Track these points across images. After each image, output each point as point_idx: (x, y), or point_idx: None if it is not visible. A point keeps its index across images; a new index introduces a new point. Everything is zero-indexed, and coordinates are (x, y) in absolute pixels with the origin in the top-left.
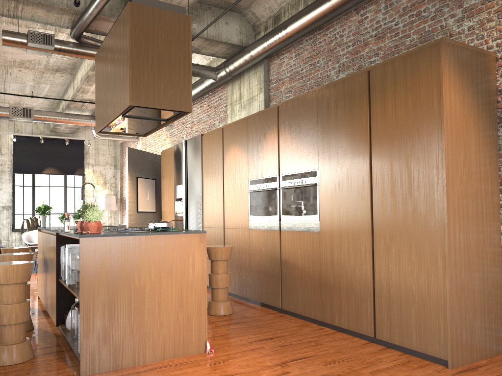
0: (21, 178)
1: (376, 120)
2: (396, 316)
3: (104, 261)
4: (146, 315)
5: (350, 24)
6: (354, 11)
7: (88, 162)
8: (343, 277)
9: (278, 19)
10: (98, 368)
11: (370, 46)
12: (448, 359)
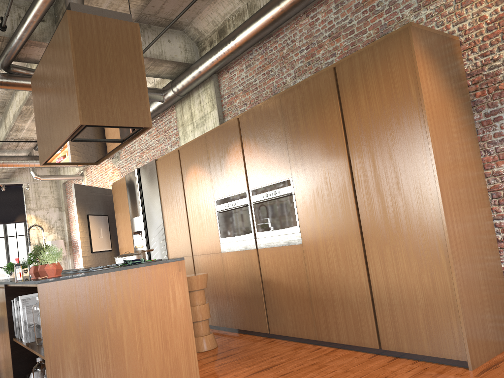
0: None
1: (349, 117)
2: (401, 322)
3: (70, 308)
4: (127, 364)
5: (301, 28)
6: (304, 14)
7: (29, 207)
8: (335, 289)
9: (223, 32)
10: None
11: (326, 47)
12: (468, 360)
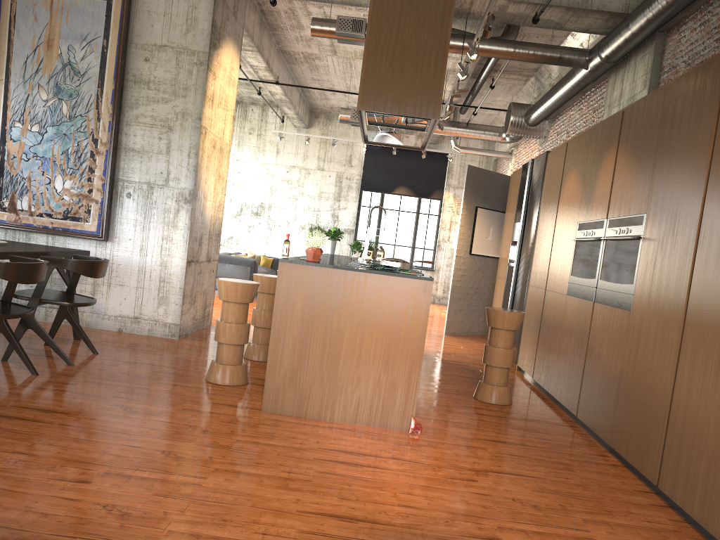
0: (368, 197)
1: None
2: (684, 460)
3: (301, 293)
4: (341, 365)
5: None
6: None
7: (450, 183)
8: (641, 386)
9: None
10: (280, 409)
11: None
12: None
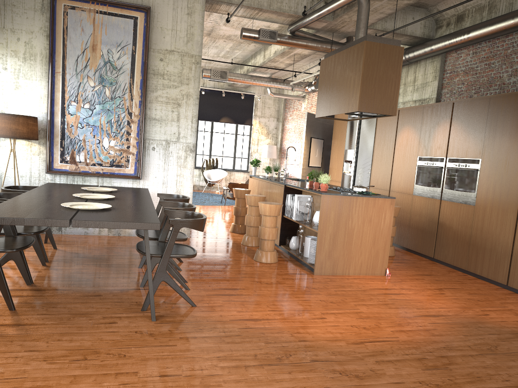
0: (203, 124)
1: None
2: None
3: (333, 210)
4: (353, 246)
5: None
6: None
7: (256, 114)
8: (489, 241)
9: (461, 18)
10: (323, 272)
11: None
12: None
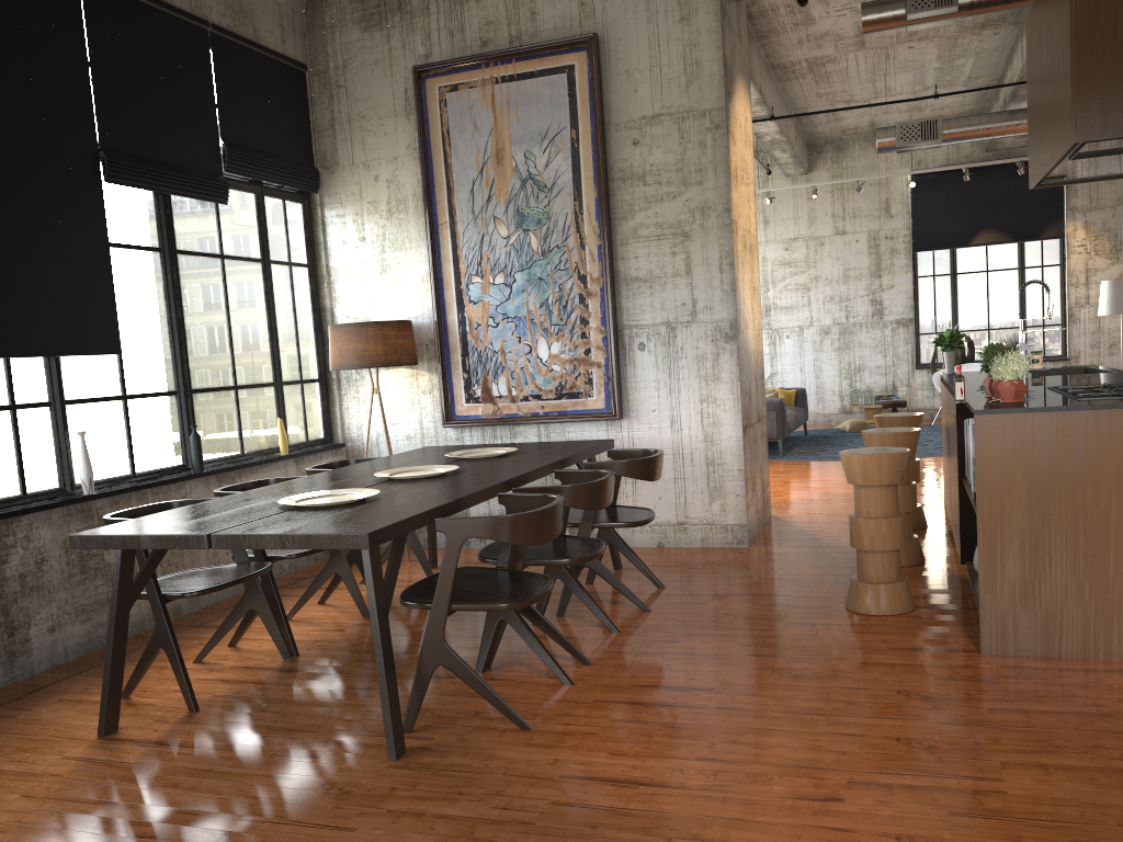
0: (928, 260)
1: None
2: None
3: (1021, 459)
4: (1112, 566)
5: None
6: None
7: (1073, 205)
8: None
9: None
10: (1013, 648)
11: None
12: None
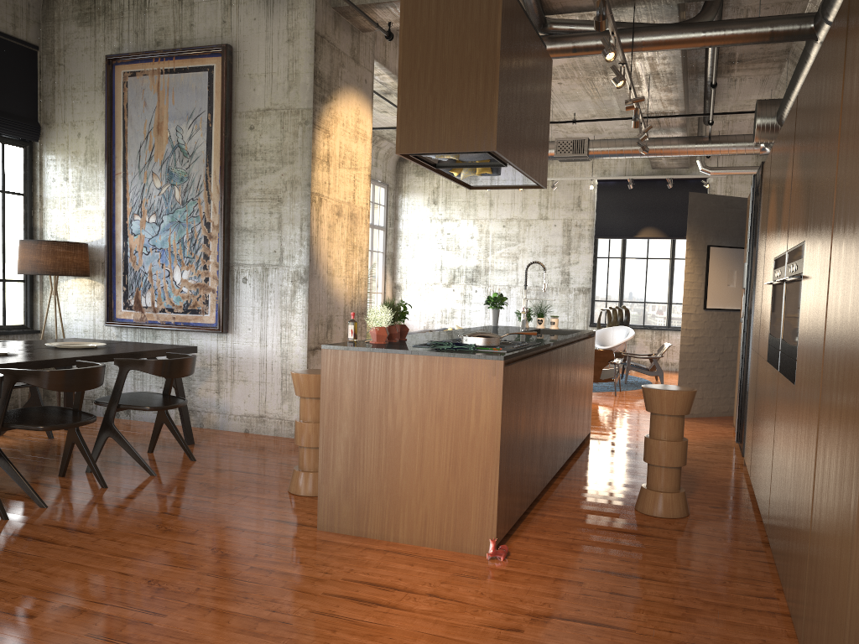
0: (606, 245)
1: (844, 118)
2: (816, 616)
3: (349, 385)
4: (402, 472)
5: None
6: None
7: None
8: (797, 497)
9: None
10: (337, 527)
11: None
12: None
